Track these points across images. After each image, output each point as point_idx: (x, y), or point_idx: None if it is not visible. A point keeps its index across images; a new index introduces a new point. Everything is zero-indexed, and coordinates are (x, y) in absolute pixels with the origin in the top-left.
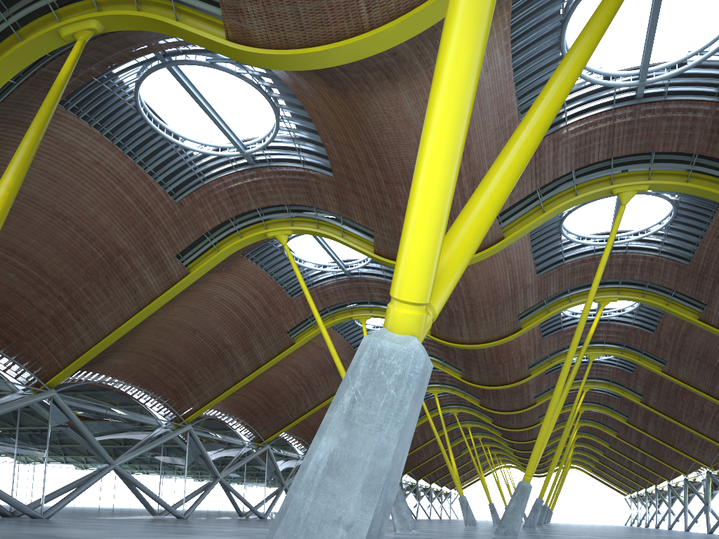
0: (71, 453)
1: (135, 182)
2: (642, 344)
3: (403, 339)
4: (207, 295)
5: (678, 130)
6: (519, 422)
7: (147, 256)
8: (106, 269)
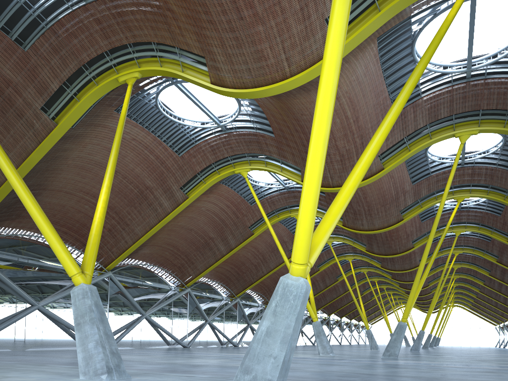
0: (121, 309)
1: (156, 147)
2: (492, 223)
3: (296, 278)
4: (198, 208)
5: (496, 96)
6: (410, 277)
7: (163, 189)
8: (139, 199)
